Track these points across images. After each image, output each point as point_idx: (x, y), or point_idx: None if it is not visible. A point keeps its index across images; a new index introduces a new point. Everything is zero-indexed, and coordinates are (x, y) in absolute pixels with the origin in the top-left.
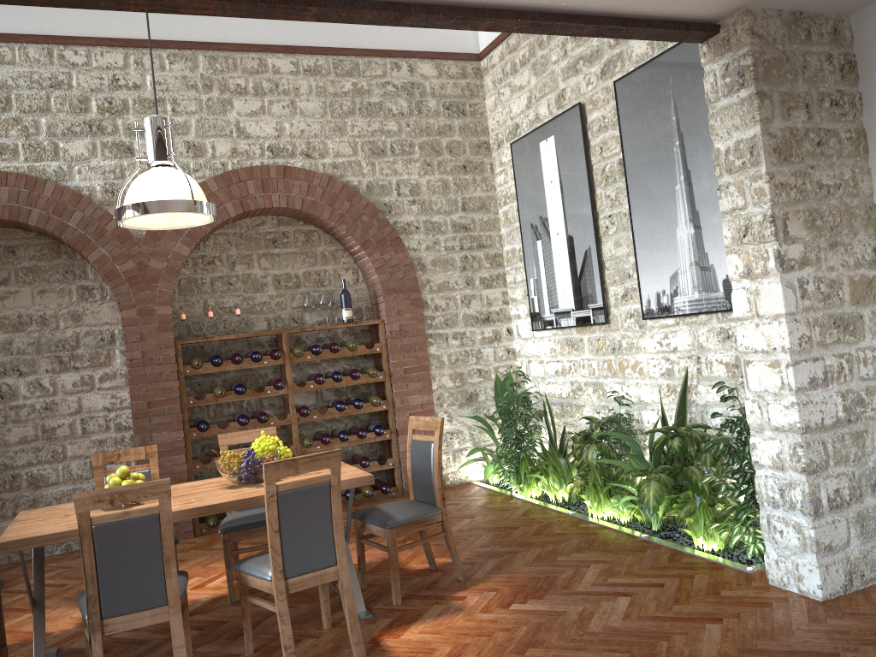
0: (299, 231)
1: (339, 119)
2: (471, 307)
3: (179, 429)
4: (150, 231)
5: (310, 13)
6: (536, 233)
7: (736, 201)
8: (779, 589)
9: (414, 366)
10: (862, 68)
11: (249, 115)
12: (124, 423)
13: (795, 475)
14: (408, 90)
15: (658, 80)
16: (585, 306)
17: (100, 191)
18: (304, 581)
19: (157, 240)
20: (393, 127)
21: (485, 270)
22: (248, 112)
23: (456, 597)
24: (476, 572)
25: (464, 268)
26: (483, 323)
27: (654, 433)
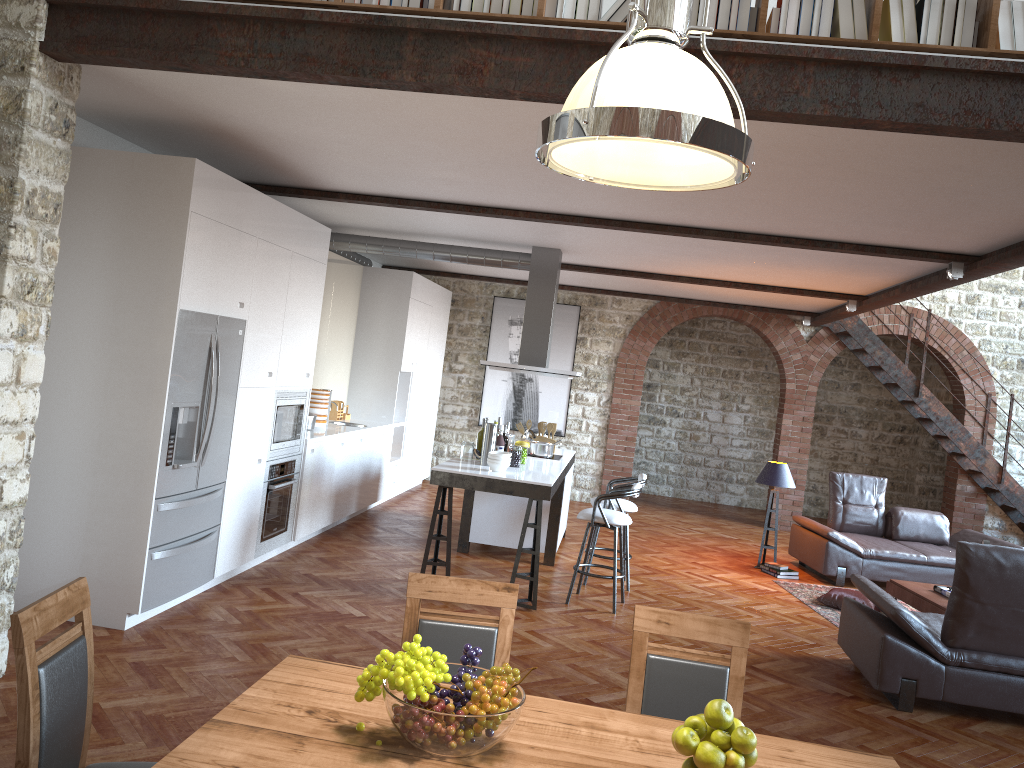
0: None
1: None
2: None
3: None
4: None
5: (519, 96)
6: None
7: (28, 251)
8: None
9: None
10: None
11: None
12: None
13: (8, 552)
14: None
15: None
16: None
17: None
18: None
19: None
20: None
21: None
22: None
23: None
24: None
25: None
26: None
27: None
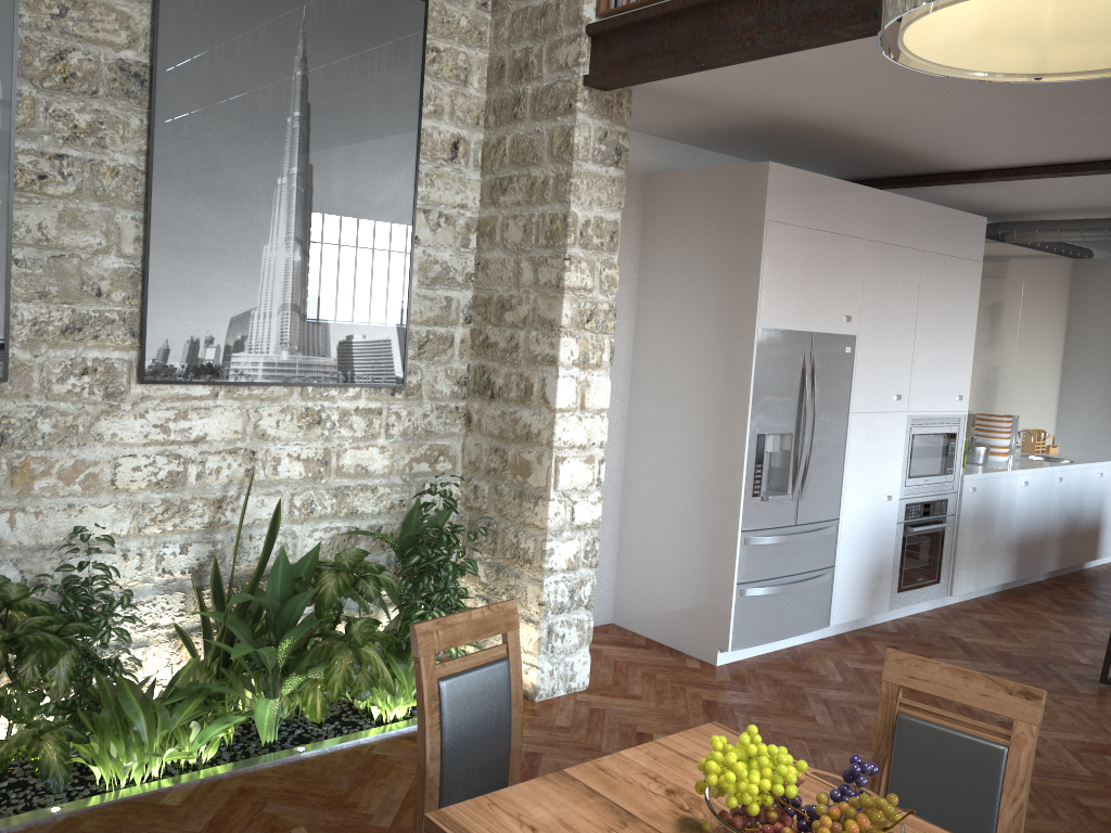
0: None
1: None
2: None
3: None
4: None
5: None
6: None
7: (585, 280)
8: (552, 700)
9: None
10: None
11: None
12: None
13: (584, 571)
14: None
15: None
16: None
17: None
18: None
19: None
20: None
21: None
22: None
23: None
24: None
25: None
26: None
27: (289, 578)
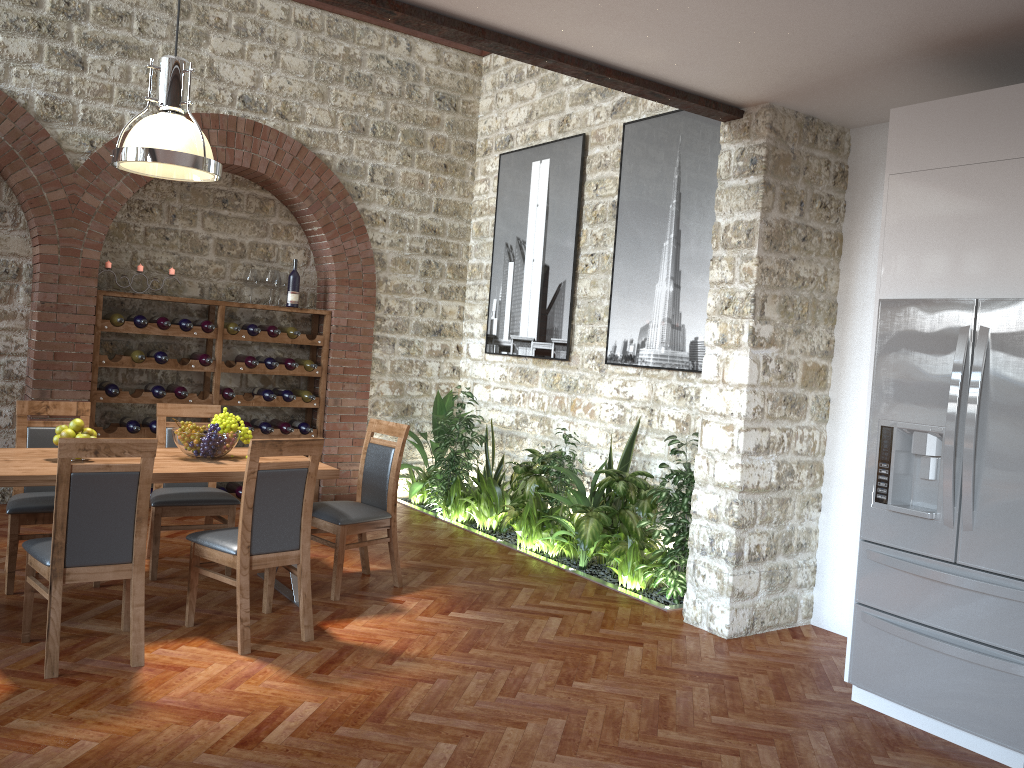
0: (254, 196)
1: (323, 84)
2: (425, 316)
3: (85, 389)
4: (90, 161)
5: (393, 16)
6: (510, 253)
7: (725, 275)
8: (692, 626)
9: (355, 367)
10: (852, 179)
11: (225, 56)
12: (16, 371)
13: (726, 527)
14: (403, 70)
15: (668, 136)
16: (548, 339)
17: (39, 102)
18: (267, 560)
19: (97, 174)
20: (380, 107)
21: (446, 280)
22: (225, 52)
23: (394, 600)
24: (410, 581)
25: (425, 273)
26: (434, 335)
27: (599, 474)
